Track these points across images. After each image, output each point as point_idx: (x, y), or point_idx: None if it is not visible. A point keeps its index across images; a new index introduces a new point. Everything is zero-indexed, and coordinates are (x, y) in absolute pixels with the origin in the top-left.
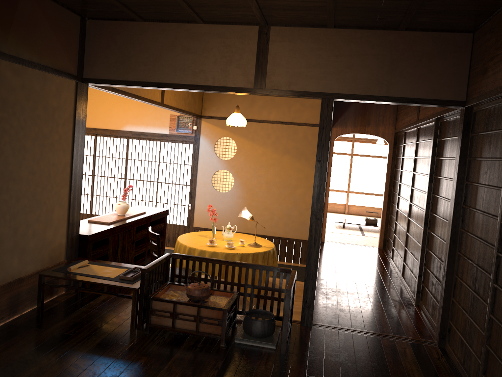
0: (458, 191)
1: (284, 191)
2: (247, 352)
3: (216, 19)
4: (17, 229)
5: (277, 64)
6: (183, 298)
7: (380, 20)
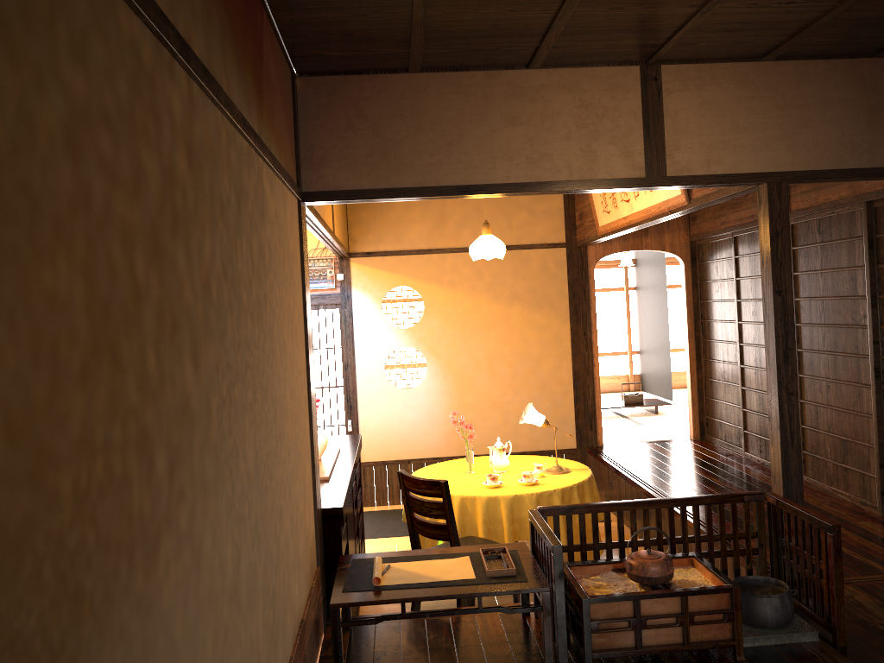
0: None
1: (521, 369)
2: (790, 659)
3: (570, 59)
4: (292, 519)
5: (682, 131)
6: (625, 587)
7: (867, 40)
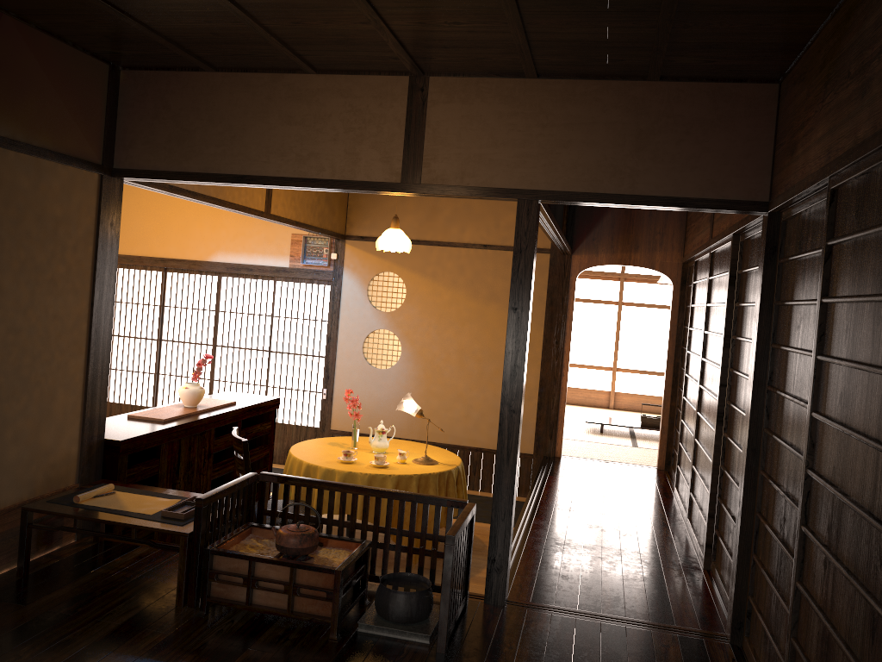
0: (760, 362)
1: (489, 367)
2: (376, 649)
3: (336, 66)
4: None
5: (441, 141)
6: (270, 552)
7: (613, 62)
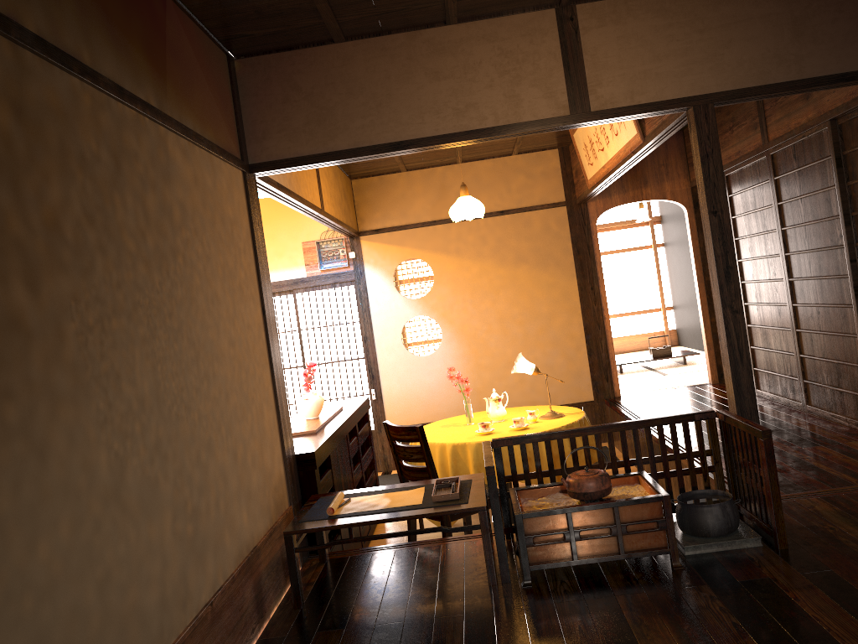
0: None
1: (533, 327)
2: (726, 563)
3: (483, 10)
4: (236, 454)
5: (602, 66)
6: (565, 504)
7: None
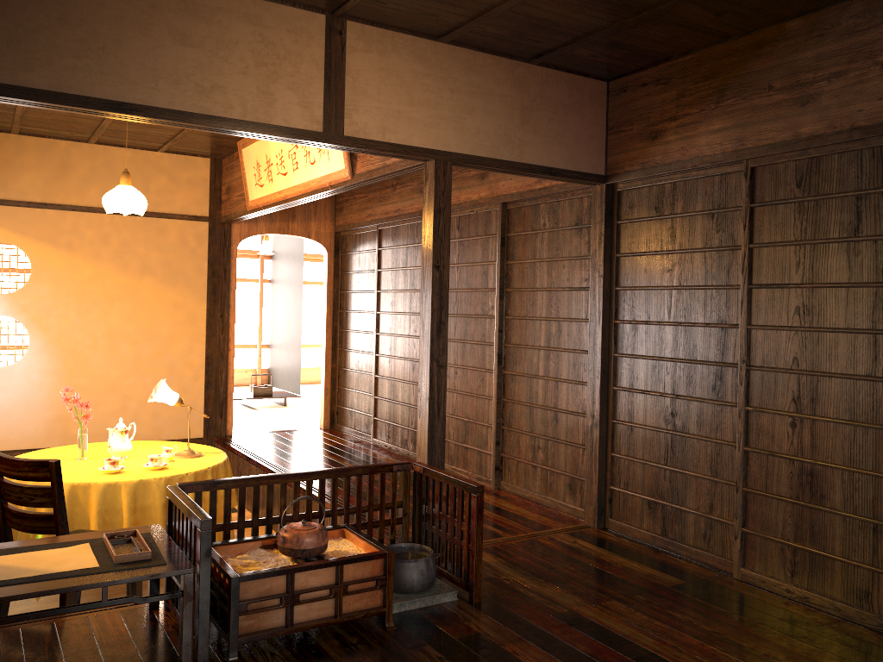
0: (605, 302)
1: (148, 349)
2: (434, 620)
3: None
4: None
5: (362, 92)
6: (276, 563)
7: (528, 43)
